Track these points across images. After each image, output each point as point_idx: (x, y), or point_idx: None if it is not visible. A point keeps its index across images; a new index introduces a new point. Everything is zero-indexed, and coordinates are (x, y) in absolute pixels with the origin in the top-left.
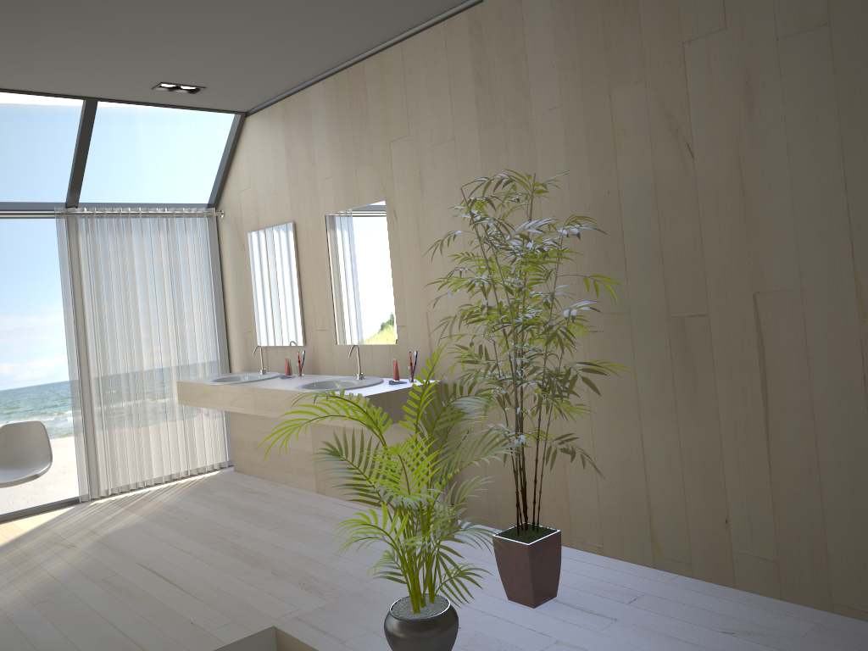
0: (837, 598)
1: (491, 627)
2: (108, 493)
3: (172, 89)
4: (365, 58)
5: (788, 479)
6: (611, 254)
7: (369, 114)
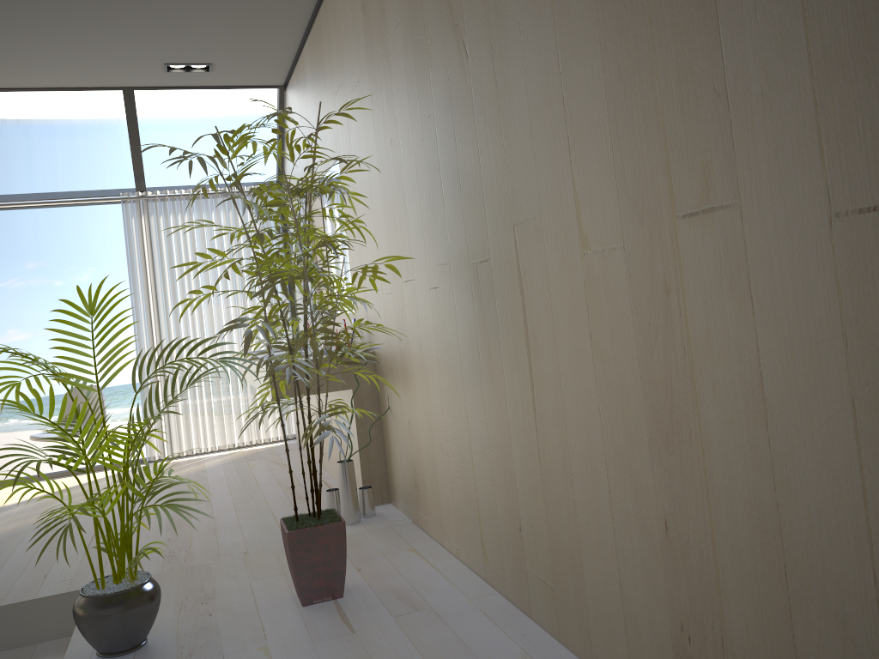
0: (595, 650)
1: (235, 620)
2: (172, 455)
3: (185, 70)
4: (319, 7)
5: (552, 478)
6: (436, 193)
7: (325, 68)
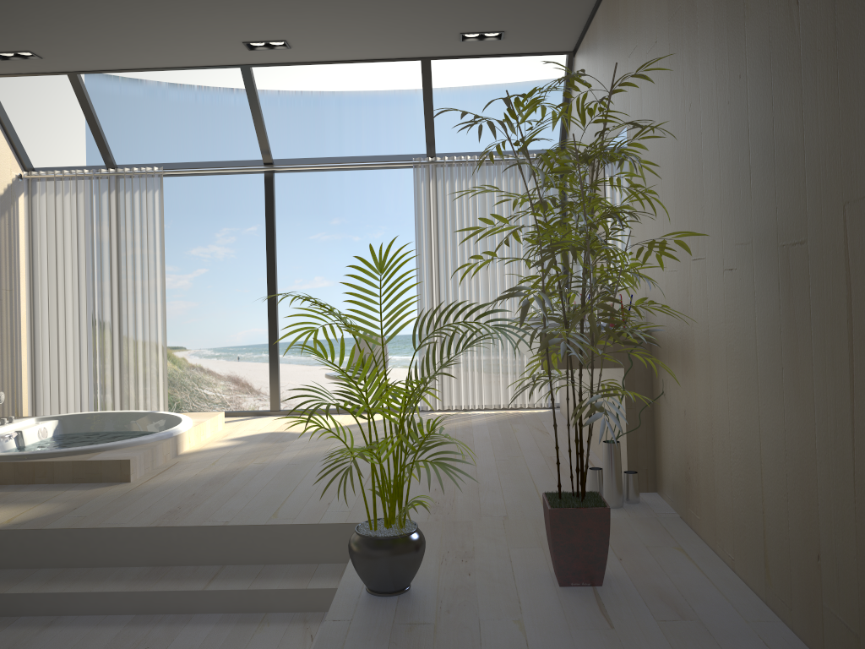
0: None
1: (492, 585)
2: (443, 408)
3: (479, 38)
4: None
5: None
6: (741, 163)
7: (619, 30)
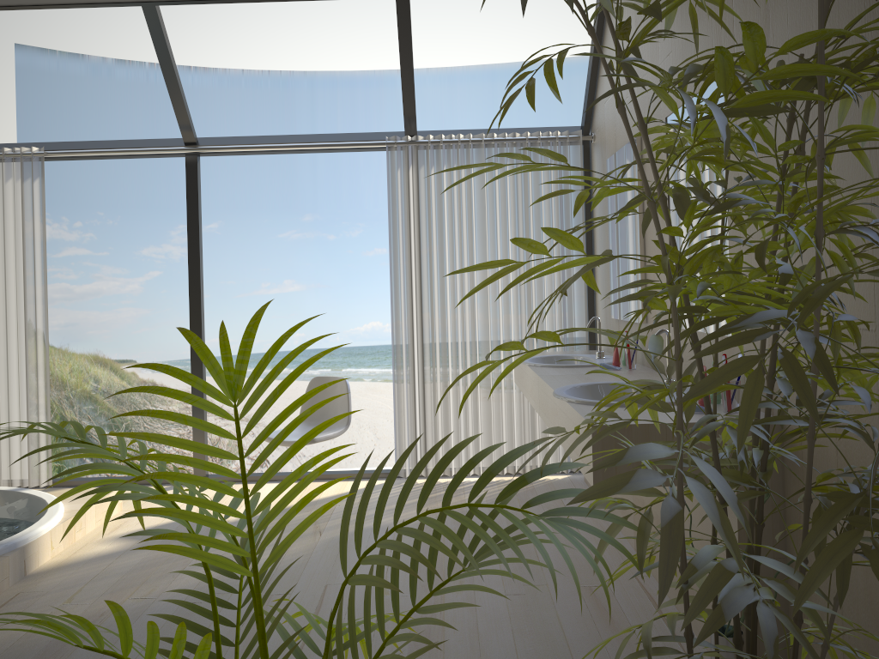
0: None
1: None
2: (426, 474)
3: None
4: None
5: None
6: None
7: None
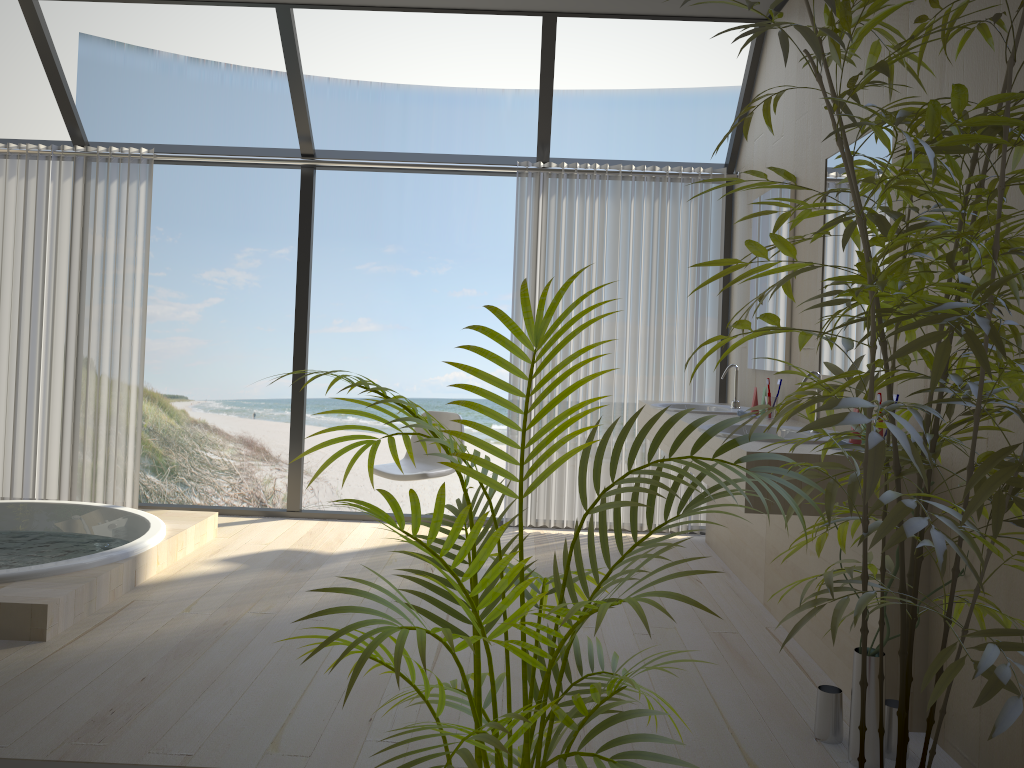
0: None
1: None
2: (536, 524)
3: None
4: None
5: None
6: None
7: None
